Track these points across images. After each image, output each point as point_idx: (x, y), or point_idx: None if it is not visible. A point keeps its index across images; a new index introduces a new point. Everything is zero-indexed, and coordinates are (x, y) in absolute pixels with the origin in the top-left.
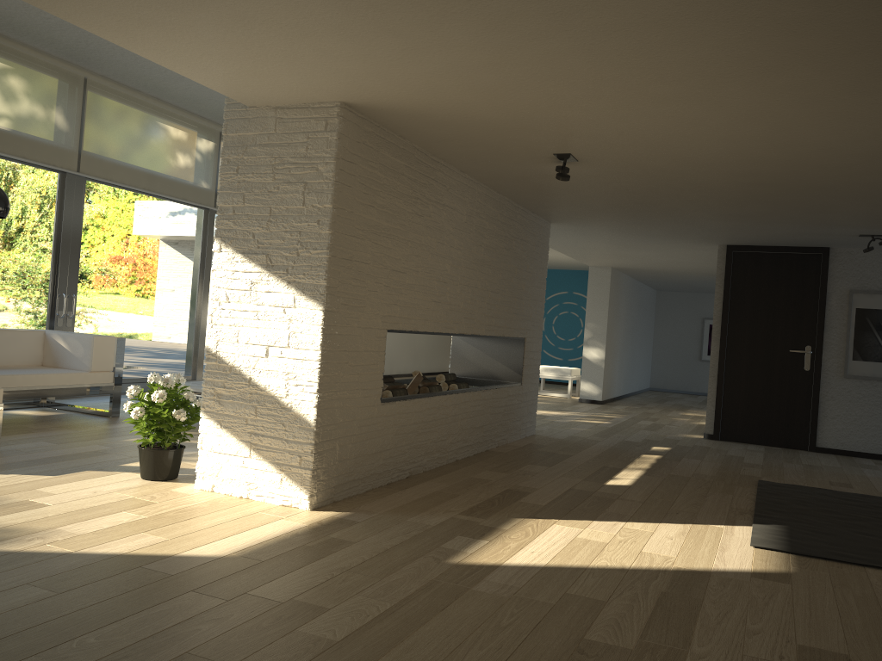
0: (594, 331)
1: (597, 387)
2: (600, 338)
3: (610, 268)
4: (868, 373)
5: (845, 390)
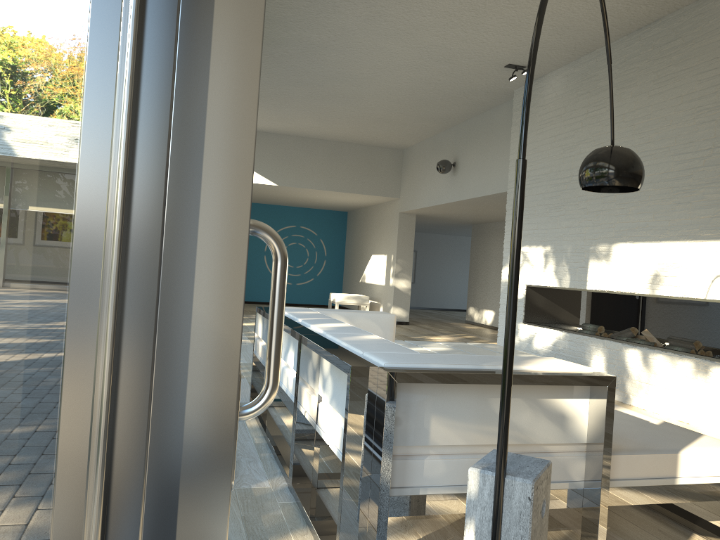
0: (403, 266)
1: (405, 311)
2: (408, 271)
3: (415, 215)
4: (667, 299)
5: (656, 310)
